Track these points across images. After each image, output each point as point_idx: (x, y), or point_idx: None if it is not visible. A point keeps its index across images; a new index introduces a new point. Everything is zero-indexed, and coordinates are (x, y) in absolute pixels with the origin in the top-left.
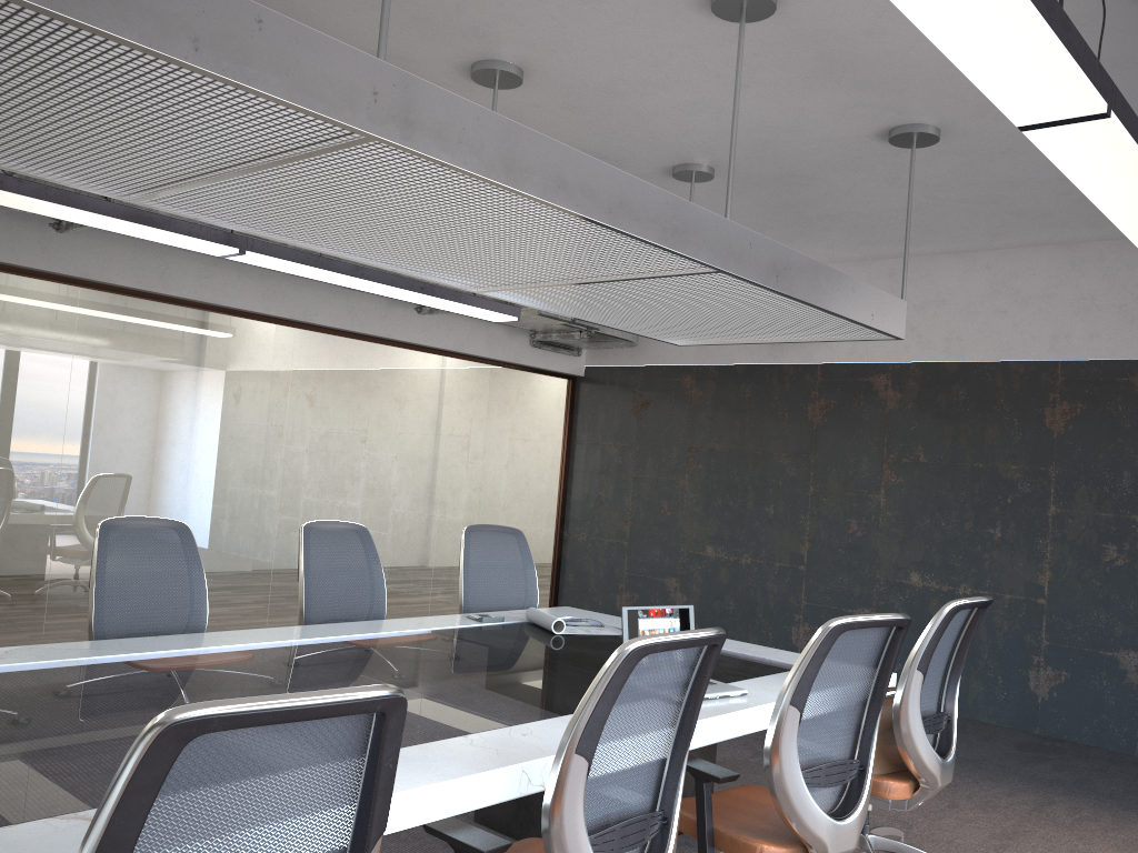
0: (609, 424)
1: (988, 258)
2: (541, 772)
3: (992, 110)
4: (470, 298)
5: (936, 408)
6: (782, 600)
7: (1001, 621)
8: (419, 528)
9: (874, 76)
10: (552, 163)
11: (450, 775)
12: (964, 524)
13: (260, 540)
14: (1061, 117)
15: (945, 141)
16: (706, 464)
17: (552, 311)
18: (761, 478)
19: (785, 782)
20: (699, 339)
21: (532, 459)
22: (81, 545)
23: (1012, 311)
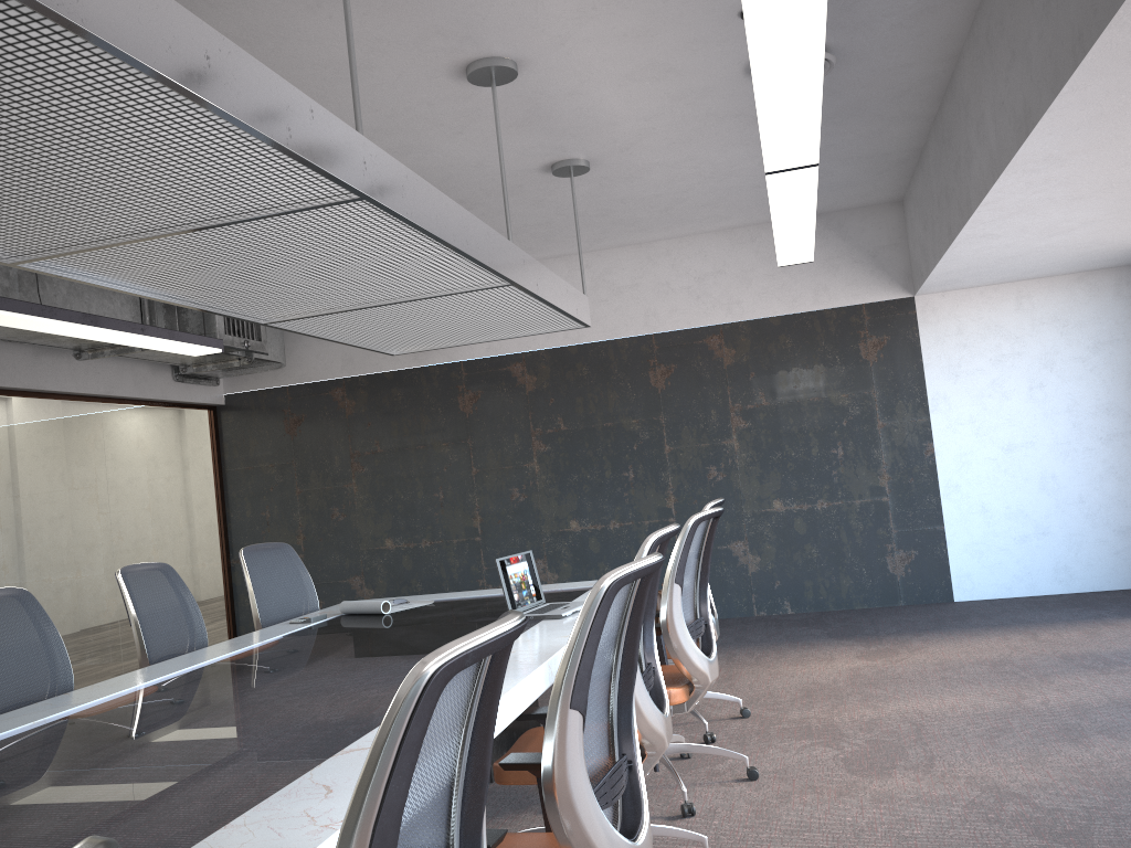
0: (262, 447)
1: (586, 259)
2: (554, 666)
3: (631, 148)
4: (182, 334)
5: (567, 384)
6: (465, 570)
7: None
8: (99, 582)
9: (559, 124)
10: (440, 208)
11: (522, 675)
12: (604, 473)
13: None
14: (793, 166)
15: (589, 171)
16: (371, 466)
17: (313, 335)
18: (427, 468)
19: (680, 638)
20: (416, 347)
21: (191, 493)
22: None
23: (612, 299)
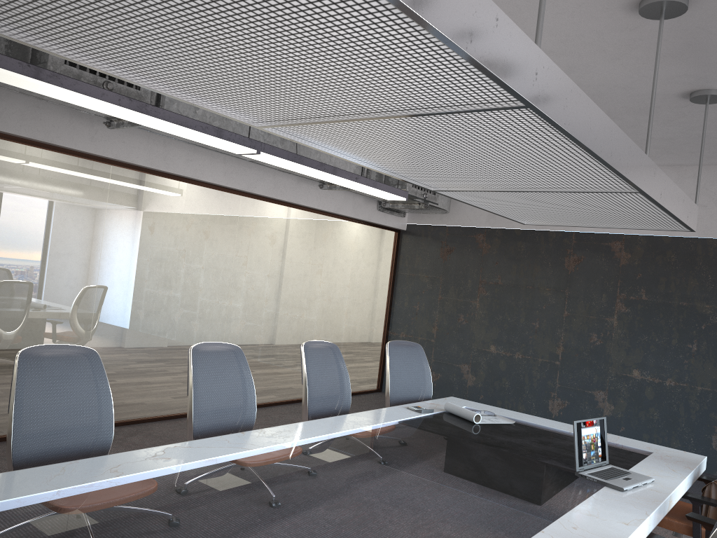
0: (423, 263)
1: (695, 170)
2: None
3: None
4: (382, 185)
5: (654, 265)
6: (543, 383)
7: (694, 403)
8: (307, 329)
9: (710, 58)
10: (594, 122)
11: None
12: (671, 341)
13: (215, 338)
14: None
15: None
16: (491, 292)
17: (467, 203)
18: (530, 303)
19: None
20: (542, 221)
21: (373, 283)
22: (107, 343)
23: (710, 206)
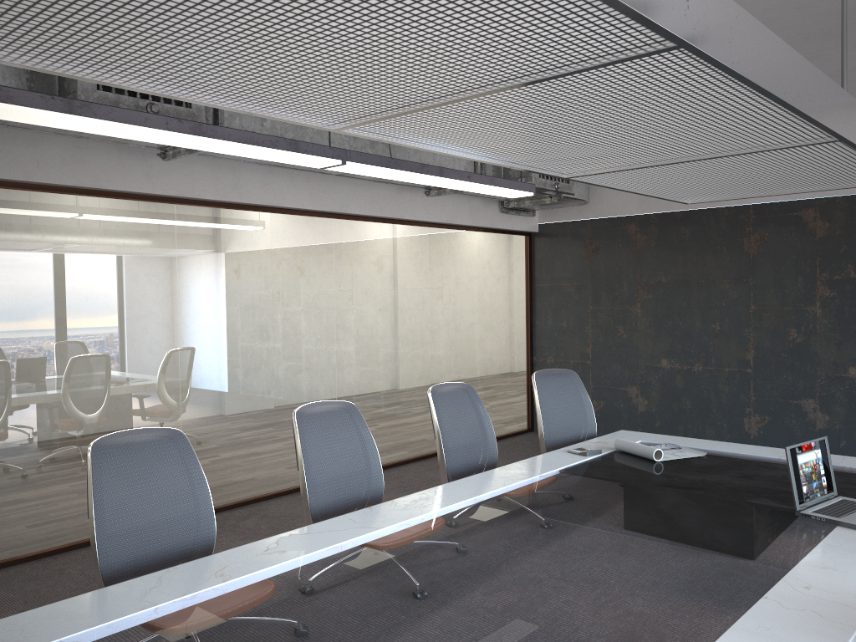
0: (565, 269)
1: None
2: None
3: None
4: (501, 181)
5: None
6: (733, 397)
7: None
8: (434, 368)
9: None
10: (772, 55)
11: None
12: None
13: (326, 393)
14: None
15: None
16: (655, 294)
17: (612, 187)
18: (706, 301)
19: None
20: (711, 197)
21: (507, 302)
22: (201, 415)
23: None
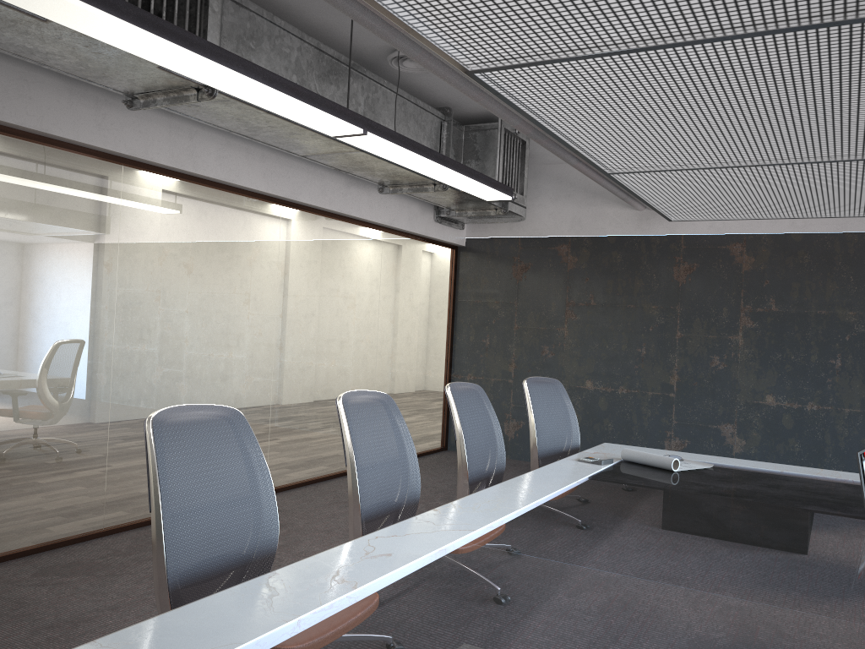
0: (491, 285)
1: None
2: None
3: None
4: (488, 179)
5: (784, 269)
6: (655, 420)
7: (842, 429)
8: (364, 377)
9: None
10: None
11: None
12: (810, 357)
13: (261, 396)
14: None
15: None
16: (583, 316)
17: (633, 191)
18: (634, 326)
19: None
20: (697, 216)
21: (432, 315)
22: (131, 412)
23: None
